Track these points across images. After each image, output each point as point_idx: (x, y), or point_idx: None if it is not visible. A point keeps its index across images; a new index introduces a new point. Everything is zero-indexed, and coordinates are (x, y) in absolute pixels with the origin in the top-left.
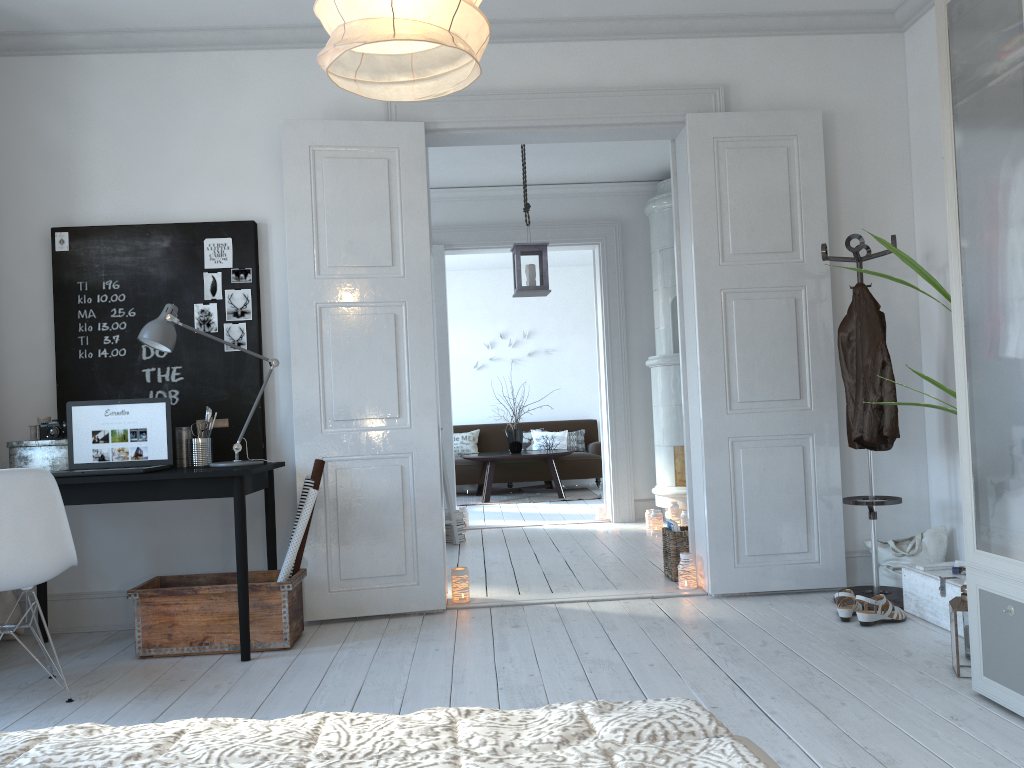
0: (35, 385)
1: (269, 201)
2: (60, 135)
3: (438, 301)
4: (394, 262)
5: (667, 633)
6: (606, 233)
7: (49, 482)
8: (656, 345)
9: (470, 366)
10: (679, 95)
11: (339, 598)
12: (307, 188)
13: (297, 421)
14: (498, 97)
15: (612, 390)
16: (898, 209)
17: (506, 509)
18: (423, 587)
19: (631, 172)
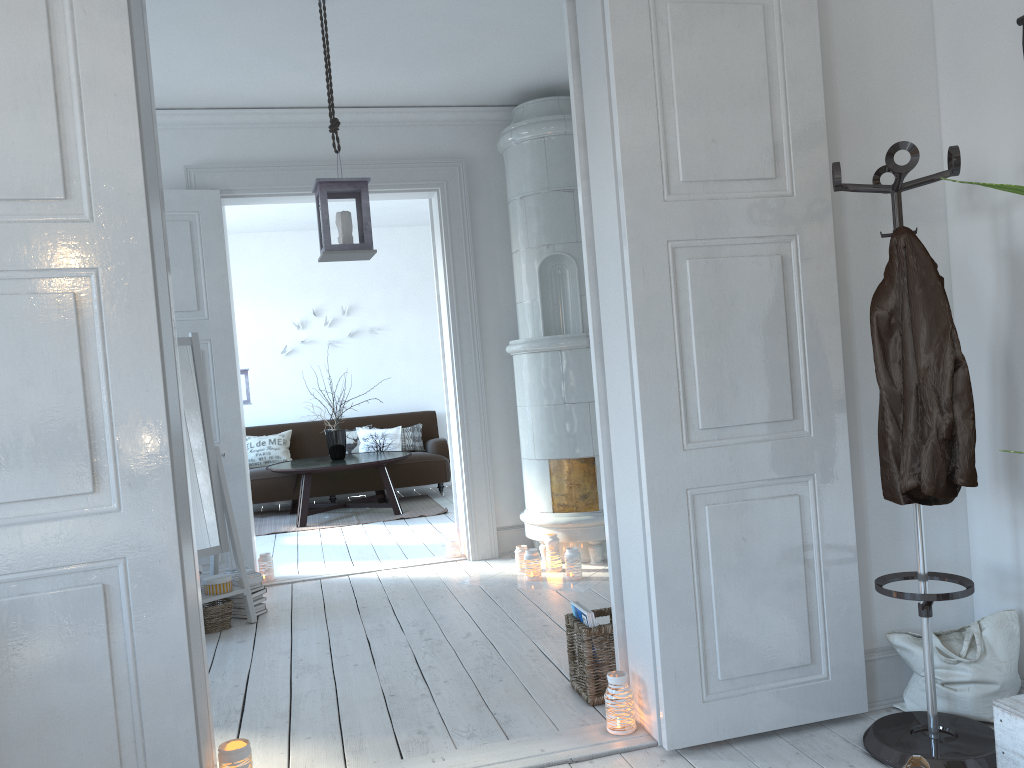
0: None
1: None
2: None
3: (215, 270)
4: (69, 192)
5: None
6: (447, 176)
7: None
8: (519, 325)
9: (277, 351)
10: None
11: None
12: None
13: None
14: None
15: (463, 386)
16: (919, 115)
17: (328, 539)
18: None
19: (479, 91)
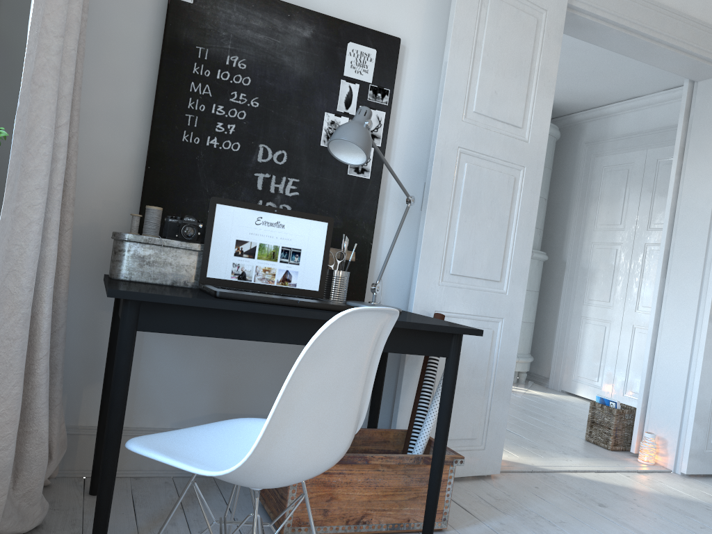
0: (111, 160)
1: (411, 23)
2: None
3: None
4: (522, 125)
5: None
6: None
7: (385, 329)
8: None
9: None
10: None
11: None
12: (472, 22)
13: (421, 268)
14: None
15: None
16: None
17: None
18: (487, 452)
19: None
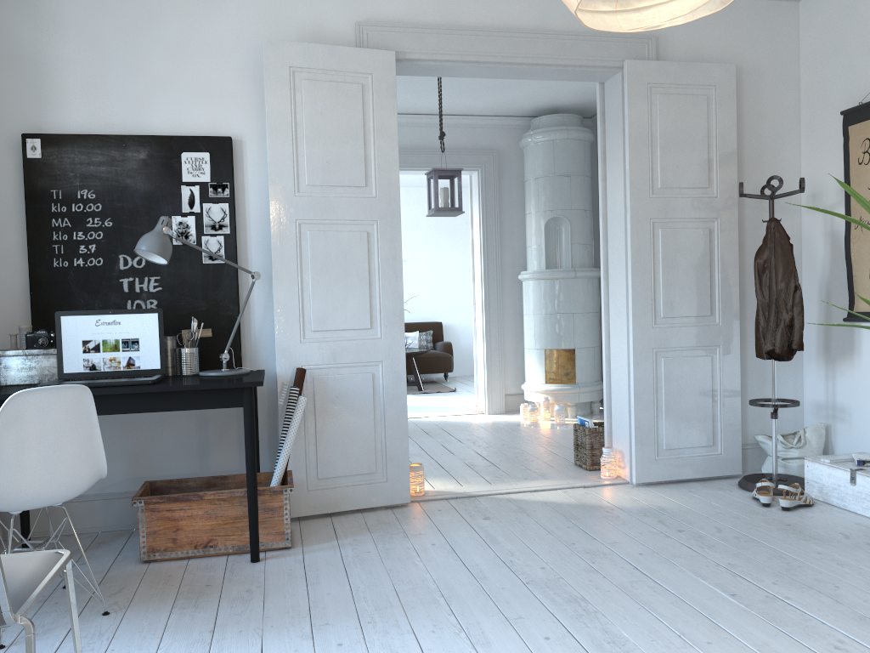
0: (5, 293)
1: (244, 118)
2: (28, 39)
3: None
4: (367, 183)
5: (627, 522)
6: (485, 161)
7: (86, 398)
8: (528, 261)
9: None
10: (618, 42)
11: (316, 496)
12: (287, 108)
13: (278, 331)
14: (461, 32)
15: (488, 300)
16: (789, 155)
17: None
18: (391, 483)
19: (512, 108)
